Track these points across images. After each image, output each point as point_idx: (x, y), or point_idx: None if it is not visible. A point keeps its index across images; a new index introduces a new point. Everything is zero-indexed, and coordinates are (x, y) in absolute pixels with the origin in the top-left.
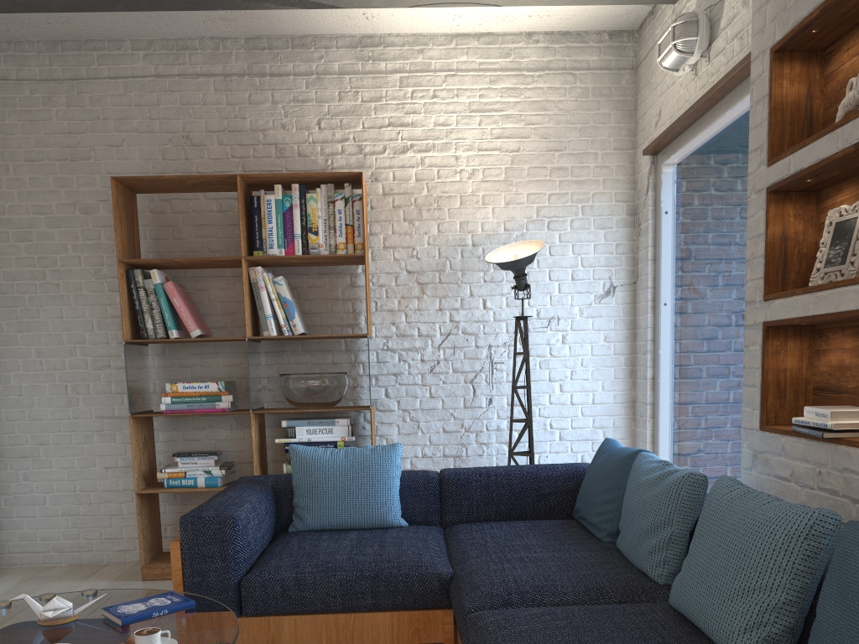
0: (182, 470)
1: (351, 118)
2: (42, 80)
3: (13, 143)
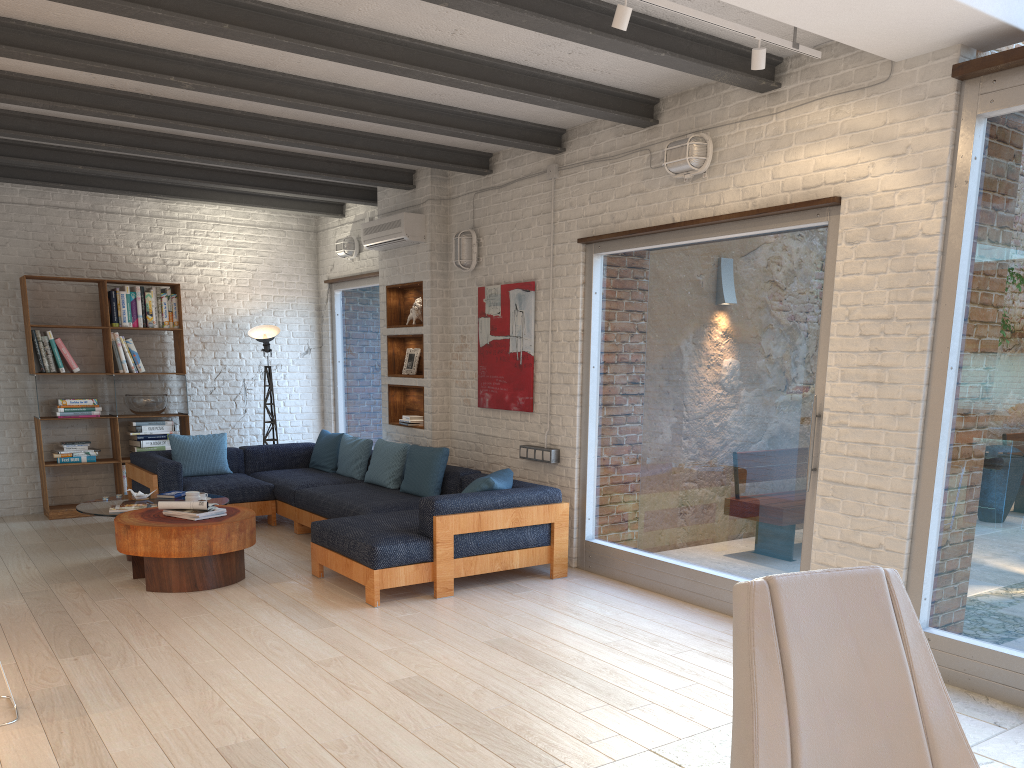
0: (71, 452)
1: (158, 243)
2: None
3: None
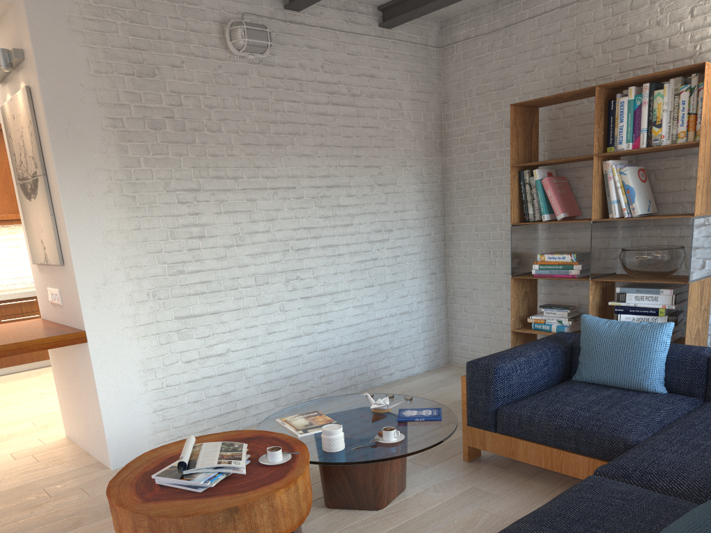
0: (542, 318)
1: None
2: (488, 33)
3: (470, 84)
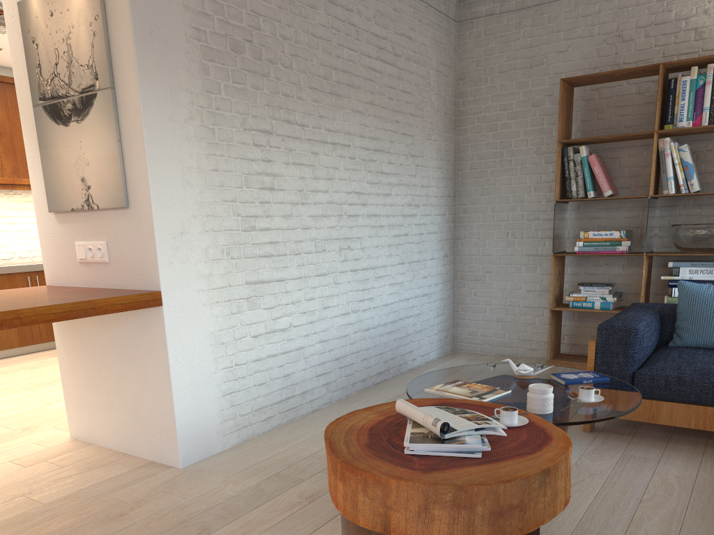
0: (584, 295)
1: None
2: (516, 10)
3: (491, 61)
